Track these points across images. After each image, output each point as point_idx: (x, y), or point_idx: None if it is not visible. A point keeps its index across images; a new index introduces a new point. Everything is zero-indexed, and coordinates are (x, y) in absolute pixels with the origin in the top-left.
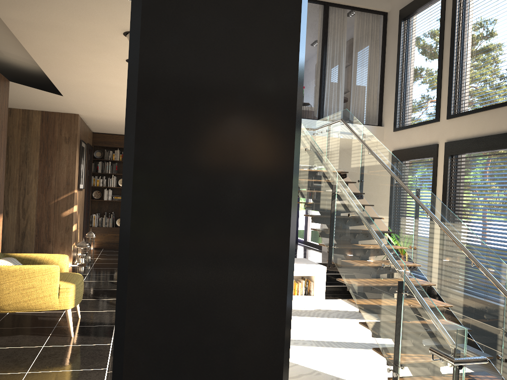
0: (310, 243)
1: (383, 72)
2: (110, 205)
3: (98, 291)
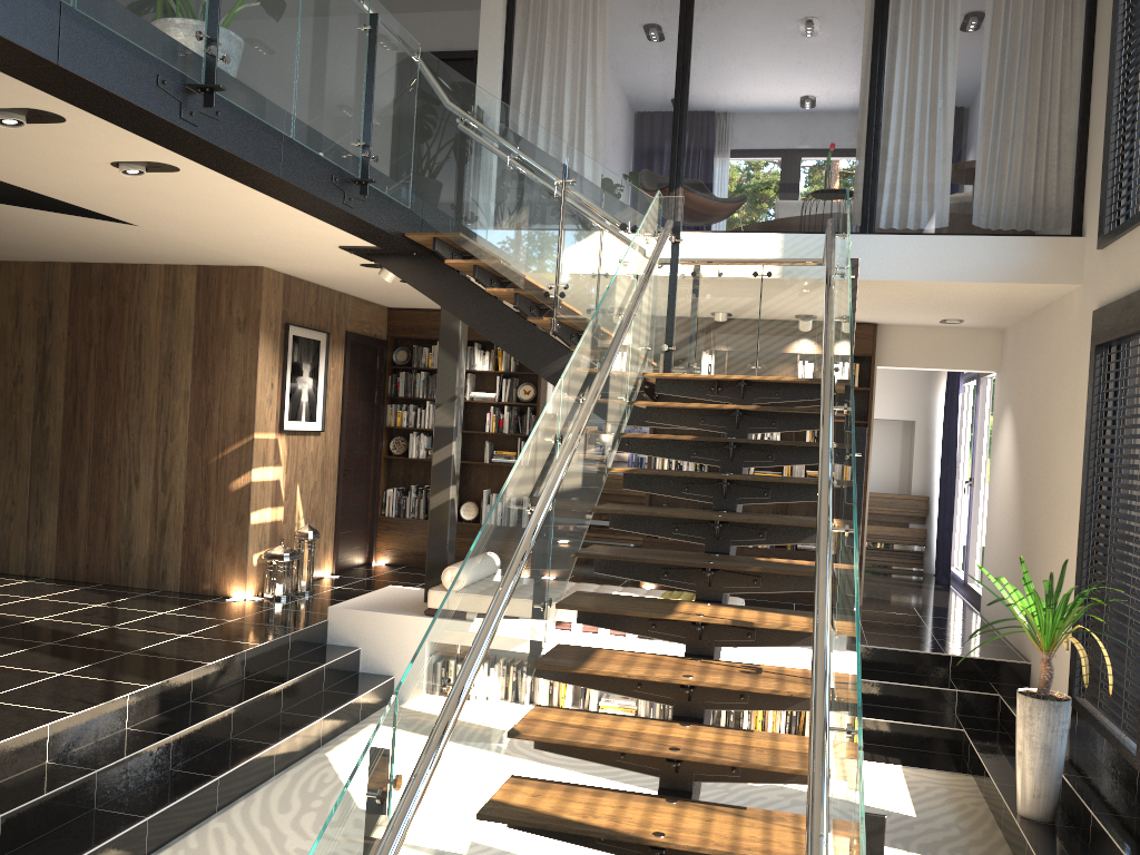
0: (971, 589)
1: (1088, 67)
2: (428, 469)
3: (157, 661)
